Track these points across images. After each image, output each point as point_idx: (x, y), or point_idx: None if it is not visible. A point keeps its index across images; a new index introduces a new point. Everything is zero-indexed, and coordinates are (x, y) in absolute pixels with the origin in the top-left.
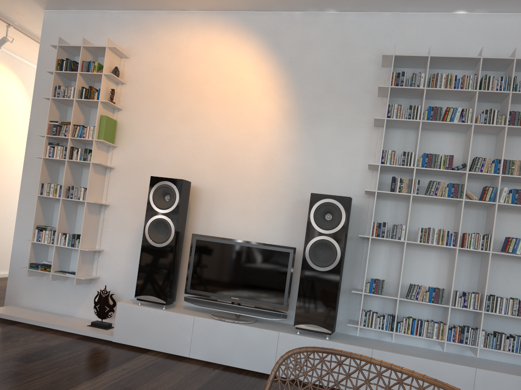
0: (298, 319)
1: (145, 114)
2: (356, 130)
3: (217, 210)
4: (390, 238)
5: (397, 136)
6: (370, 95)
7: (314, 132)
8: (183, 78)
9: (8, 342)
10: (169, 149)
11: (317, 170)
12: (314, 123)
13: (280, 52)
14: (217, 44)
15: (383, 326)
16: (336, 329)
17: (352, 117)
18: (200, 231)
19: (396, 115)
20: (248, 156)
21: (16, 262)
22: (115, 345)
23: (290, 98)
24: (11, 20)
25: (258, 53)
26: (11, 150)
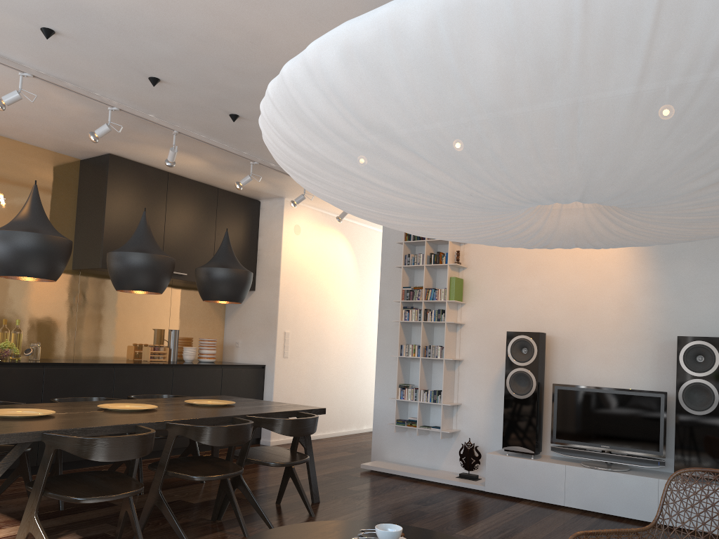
0: (678, 465)
1: (490, 269)
2: None
3: (574, 358)
4: None
5: None
6: None
7: (673, 270)
8: None
9: (398, 490)
10: (517, 301)
11: (681, 309)
12: (672, 260)
13: None
14: None
15: None
16: None
17: (715, 250)
18: (558, 380)
19: None
20: (602, 301)
21: (378, 419)
22: (487, 494)
23: None
24: None
25: None
26: (344, 308)
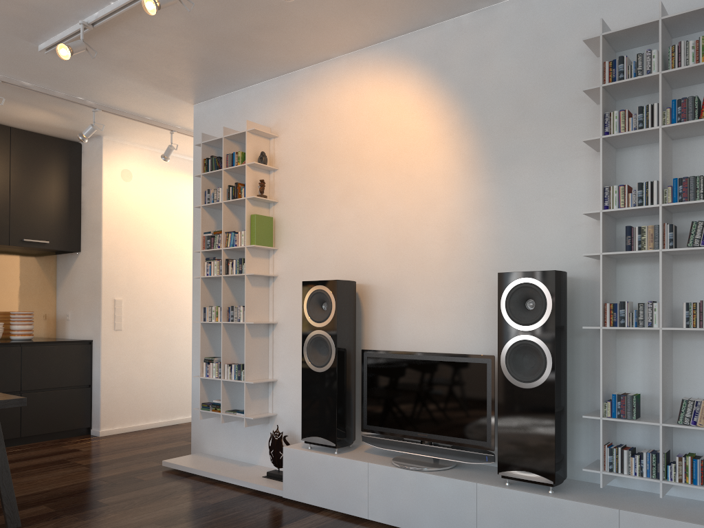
0: (503, 463)
1: (302, 202)
2: (571, 164)
3: (396, 314)
4: (634, 327)
5: (637, 158)
6: (584, 105)
7: (509, 180)
8: (338, 146)
9: (167, 499)
10: (331, 241)
11: (521, 236)
12: (508, 166)
13: (449, 78)
14: (371, 90)
15: (642, 471)
16: (579, 475)
17: (561, 144)
18: (378, 345)
19: (619, 127)
20: (425, 232)
21: (196, 402)
22: (286, 501)
23: (470, 139)
24: (172, 125)
25: (421, 88)
26: None
